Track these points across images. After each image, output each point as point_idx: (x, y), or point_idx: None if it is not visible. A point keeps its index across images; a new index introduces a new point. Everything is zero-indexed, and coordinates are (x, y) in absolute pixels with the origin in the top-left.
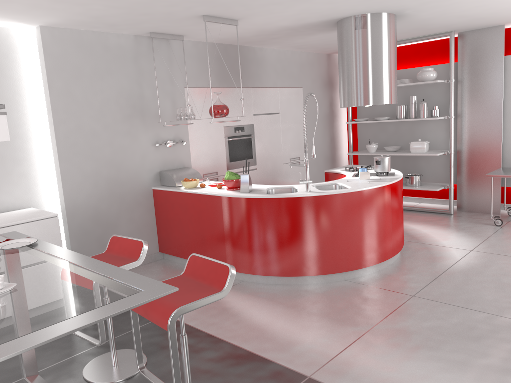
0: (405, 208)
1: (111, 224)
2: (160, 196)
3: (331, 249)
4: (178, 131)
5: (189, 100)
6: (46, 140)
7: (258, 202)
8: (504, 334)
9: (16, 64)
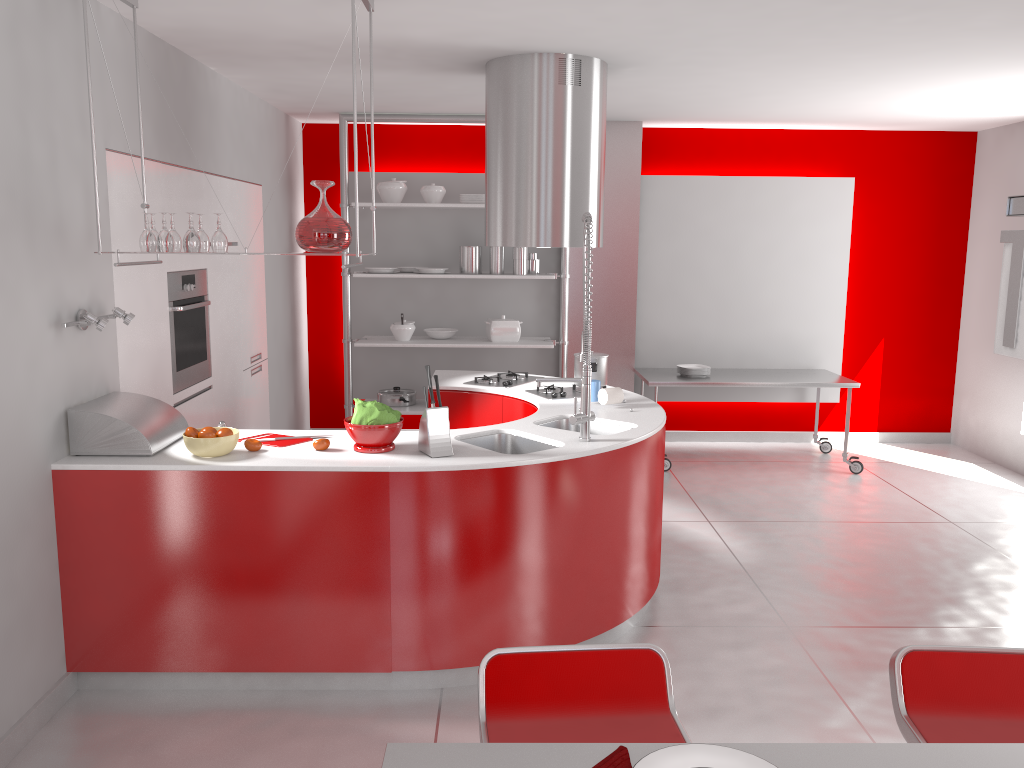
0: None
1: None
2: (97, 491)
3: (630, 564)
4: (97, 283)
5: (115, 190)
6: None
7: (507, 477)
8: None
9: None
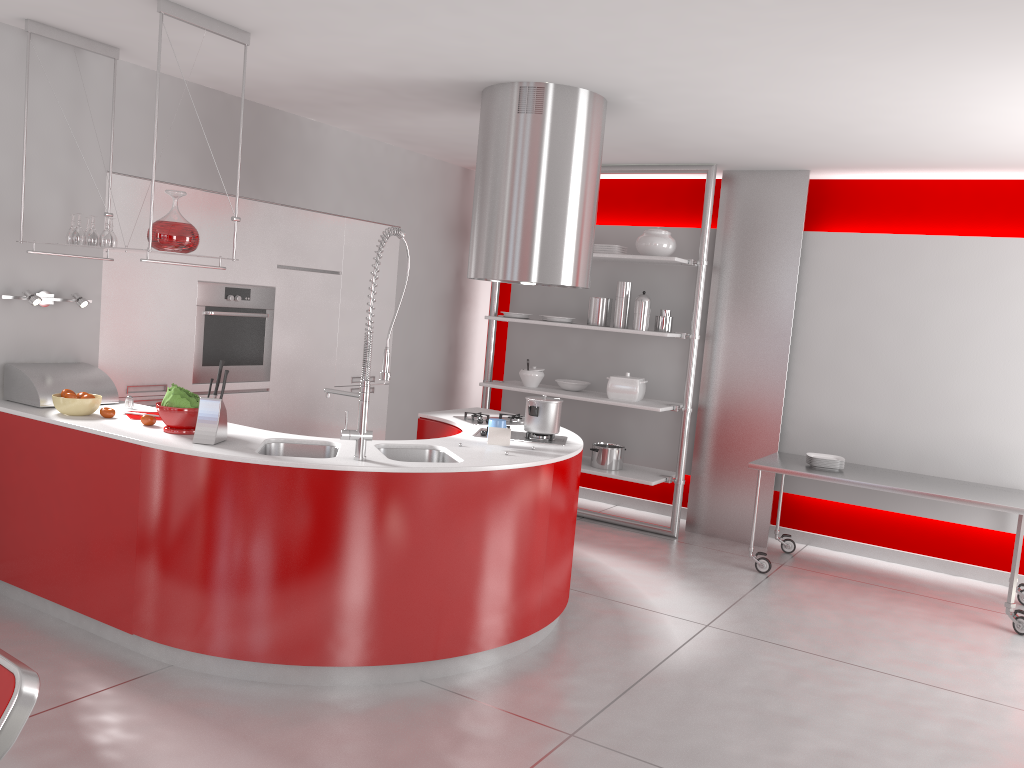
0: (586, 513)
1: None
2: None
3: (398, 605)
4: (74, 274)
5: (117, 204)
6: None
7: (231, 471)
8: None
9: None
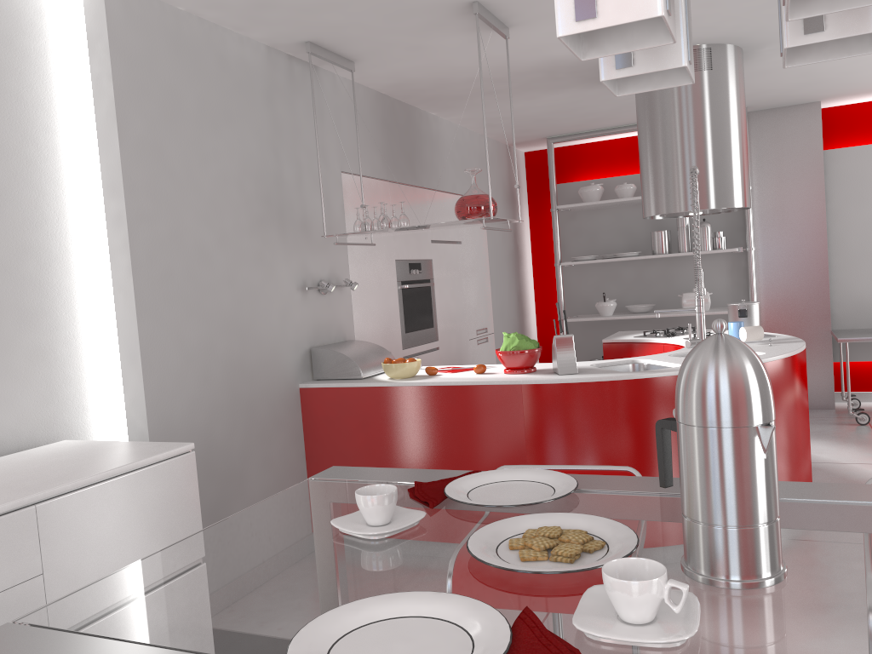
0: None
1: (232, 474)
2: (326, 403)
3: None
4: (335, 263)
5: (349, 200)
6: (89, 265)
7: (619, 389)
8: None
9: (30, 66)
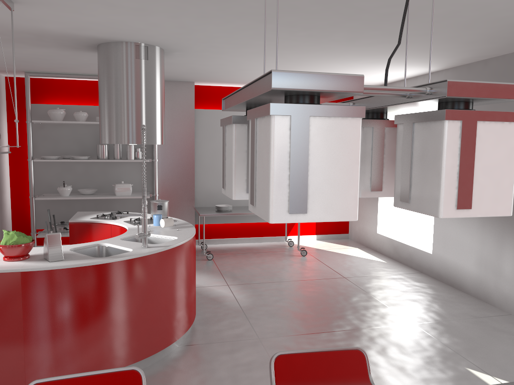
0: None
1: None
2: None
3: (173, 313)
4: None
5: None
6: None
7: (94, 270)
8: (357, 344)
9: None
